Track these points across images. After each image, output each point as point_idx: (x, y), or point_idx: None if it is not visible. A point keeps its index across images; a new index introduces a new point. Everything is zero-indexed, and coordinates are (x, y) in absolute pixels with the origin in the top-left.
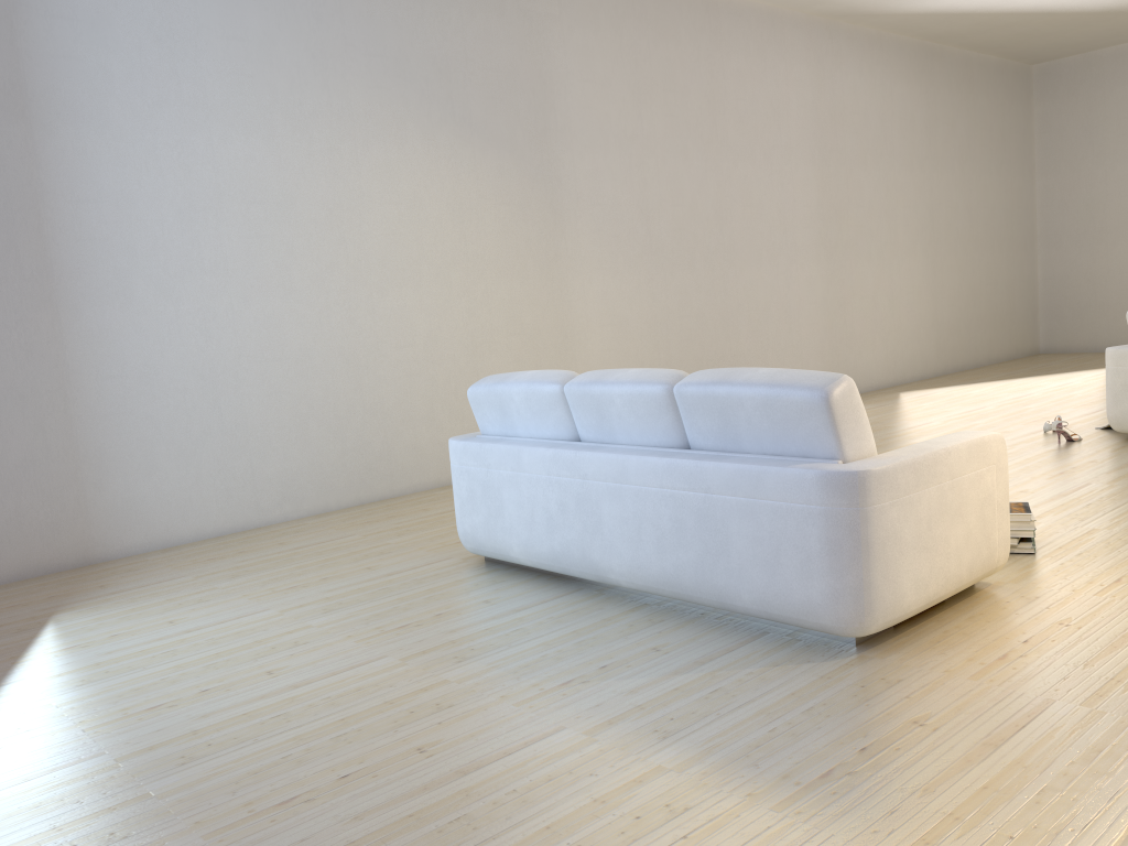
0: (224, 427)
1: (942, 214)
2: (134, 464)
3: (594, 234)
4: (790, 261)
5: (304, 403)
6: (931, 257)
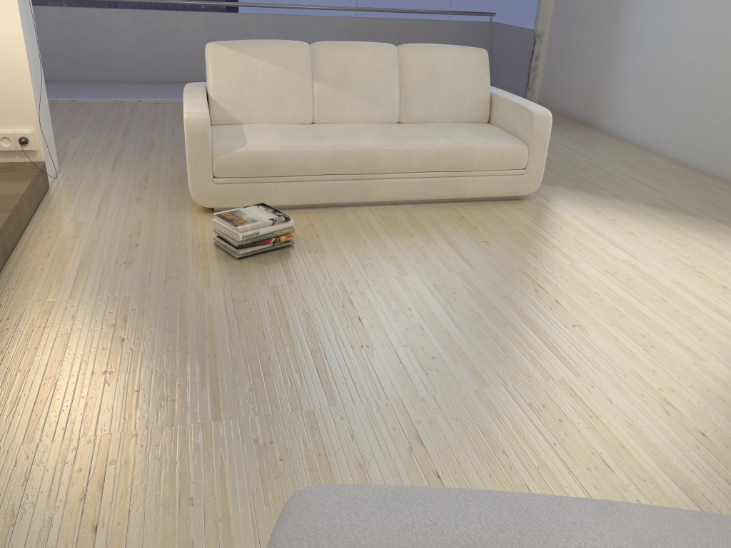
0: (660, 76)
1: None
2: (621, 81)
3: None
4: None
5: (706, 77)
6: None
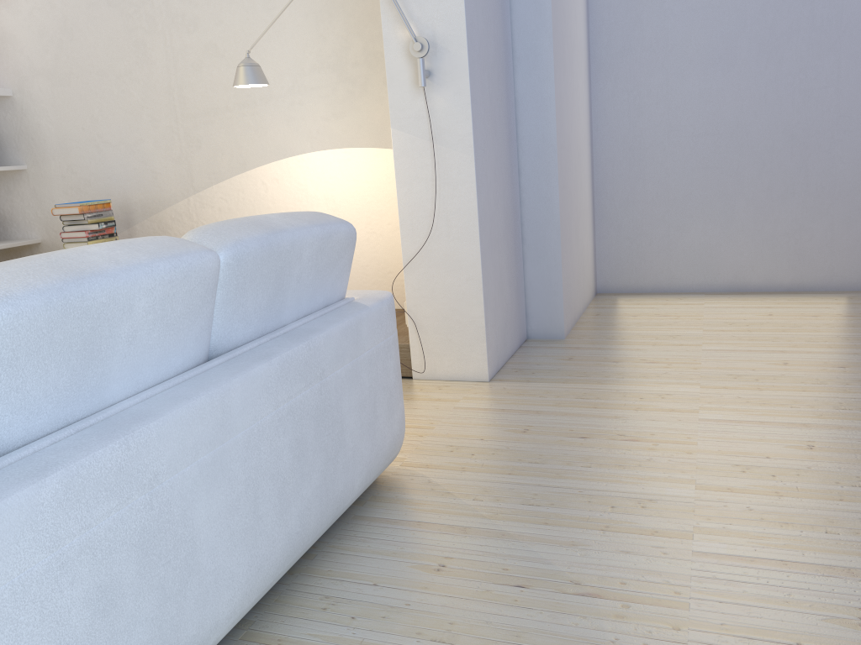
0: None
1: None
2: None
3: None
4: None
5: None
6: None
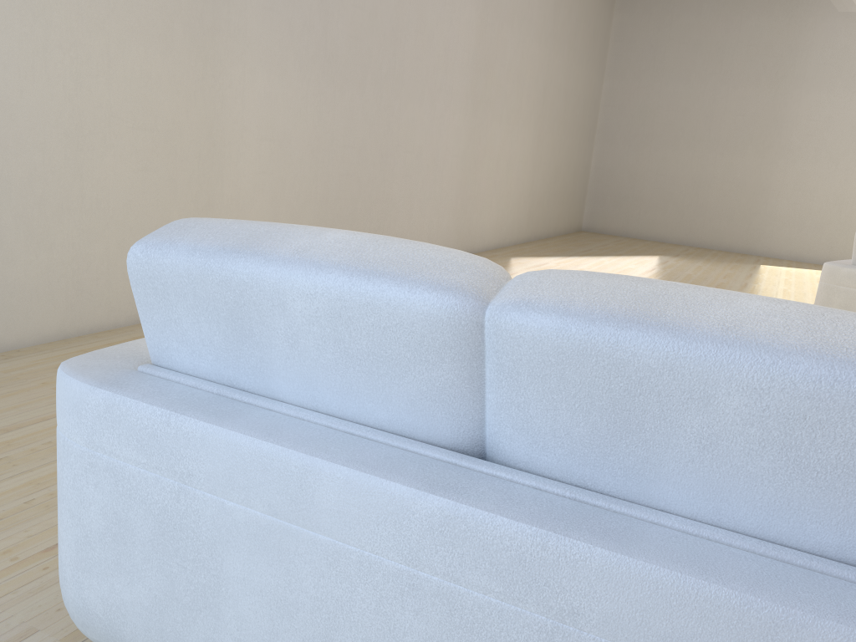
0: None
1: (551, 92)
2: None
3: (265, 12)
4: (445, 107)
5: None
6: (538, 131)
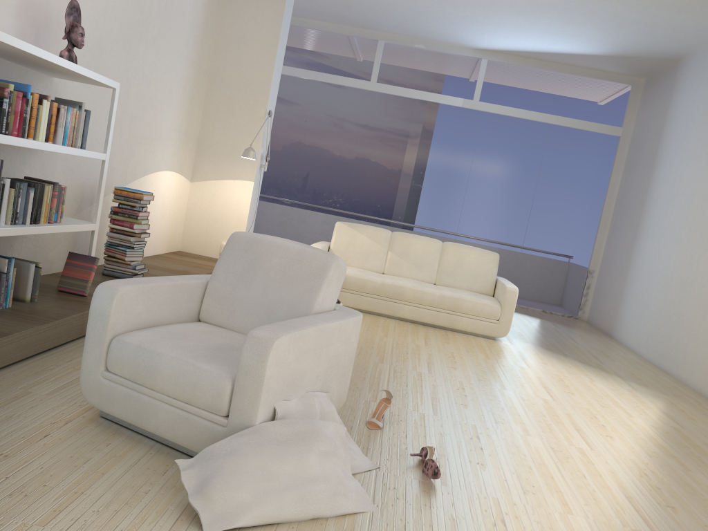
0: (644, 301)
1: None
2: (627, 305)
3: None
4: None
5: (663, 302)
6: None
